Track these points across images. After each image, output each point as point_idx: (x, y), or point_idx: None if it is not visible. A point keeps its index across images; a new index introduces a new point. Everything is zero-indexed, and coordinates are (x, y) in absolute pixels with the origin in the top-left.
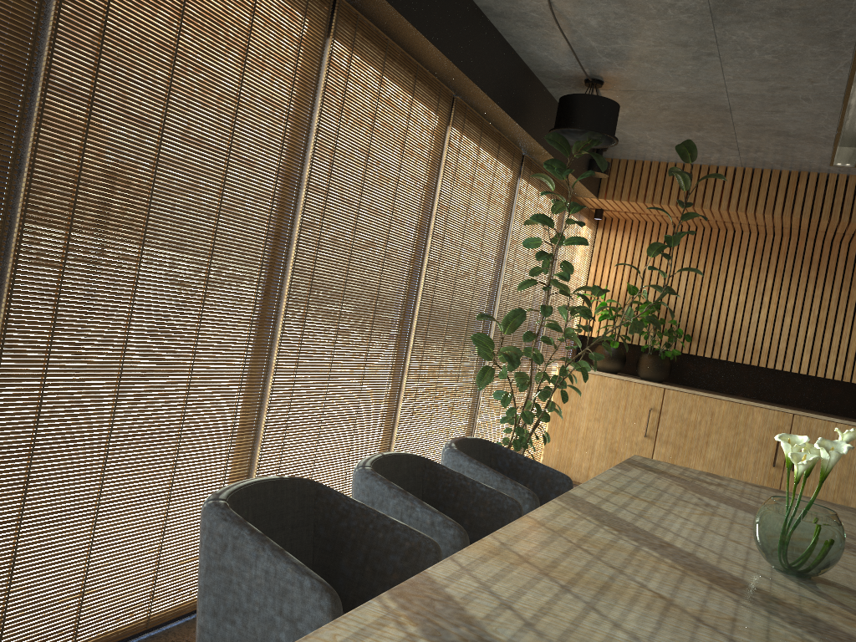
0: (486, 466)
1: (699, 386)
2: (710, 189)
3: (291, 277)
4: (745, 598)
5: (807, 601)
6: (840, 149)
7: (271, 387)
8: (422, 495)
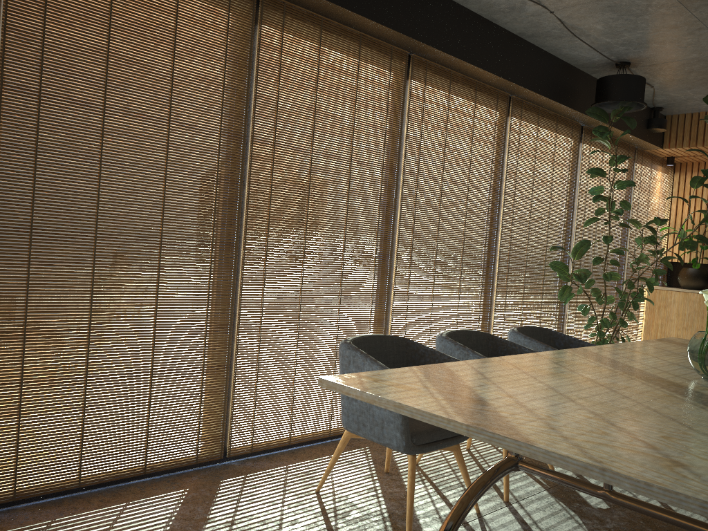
0: (536, 340)
1: None
2: None
3: (398, 229)
4: (653, 383)
5: (703, 387)
6: None
7: (392, 297)
8: (488, 357)
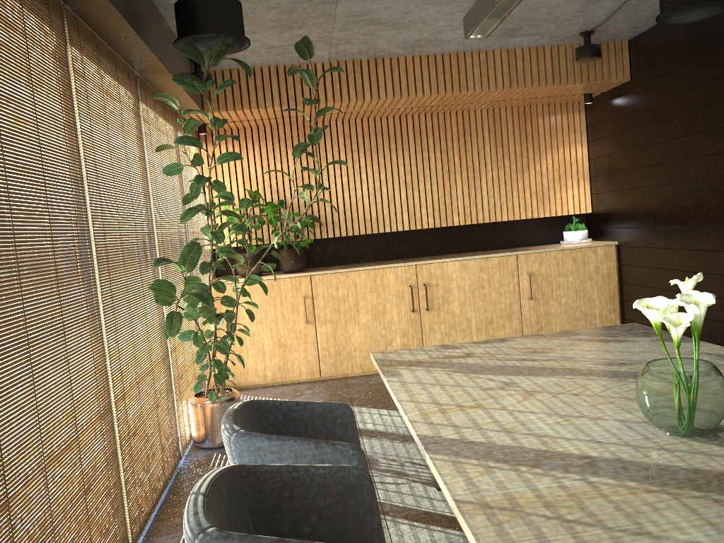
0: (291, 437)
1: (329, 264)
2: (306, 86)
3: None
4: None
5: None
6: (487, 19)
7: None
8: (250, 511)
